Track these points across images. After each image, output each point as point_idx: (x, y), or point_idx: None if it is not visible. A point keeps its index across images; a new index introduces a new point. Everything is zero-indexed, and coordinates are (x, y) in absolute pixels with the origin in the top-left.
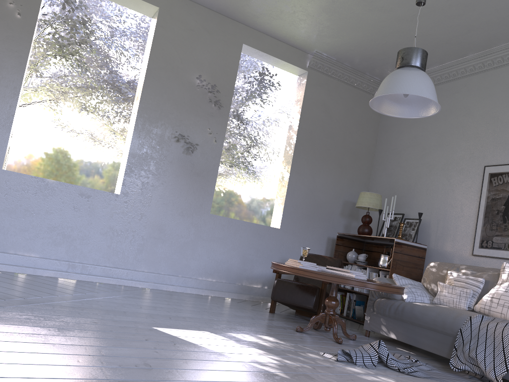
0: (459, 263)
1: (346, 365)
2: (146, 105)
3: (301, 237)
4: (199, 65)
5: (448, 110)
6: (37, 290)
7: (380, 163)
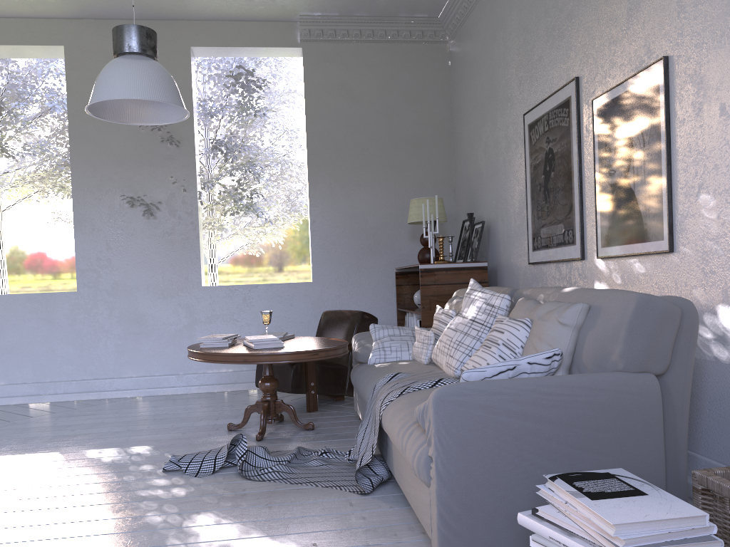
0: (523, 280)
1: (165, 476)
2: (80, 173)
3: (351, 285)
4: None
5: (492, 34)
6: None
7: (457, 145)
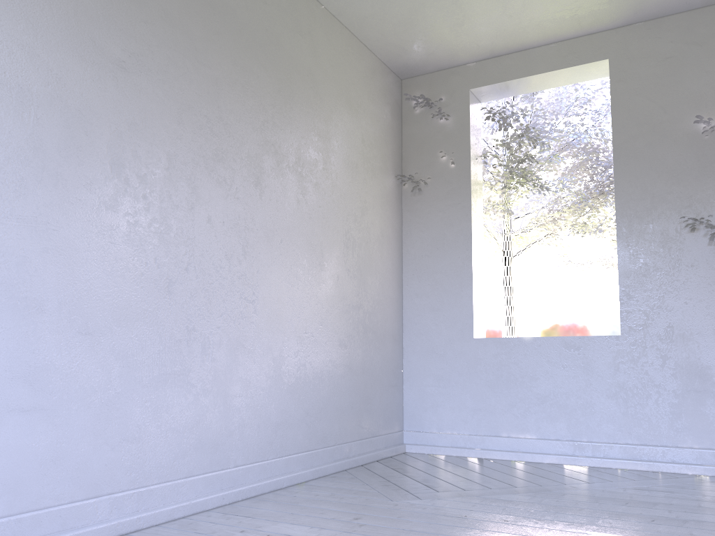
0: None
1: None
2: (625, 197)
3: None
4: (697, 101)
5: None
6: (500, 480)
7: None
